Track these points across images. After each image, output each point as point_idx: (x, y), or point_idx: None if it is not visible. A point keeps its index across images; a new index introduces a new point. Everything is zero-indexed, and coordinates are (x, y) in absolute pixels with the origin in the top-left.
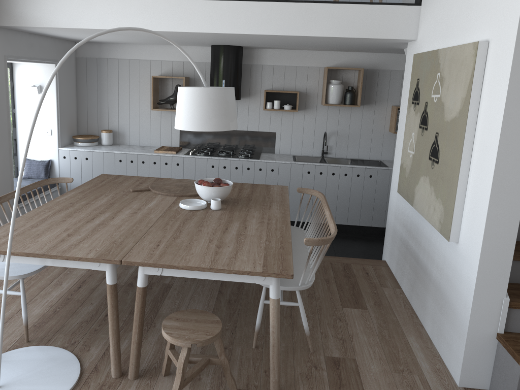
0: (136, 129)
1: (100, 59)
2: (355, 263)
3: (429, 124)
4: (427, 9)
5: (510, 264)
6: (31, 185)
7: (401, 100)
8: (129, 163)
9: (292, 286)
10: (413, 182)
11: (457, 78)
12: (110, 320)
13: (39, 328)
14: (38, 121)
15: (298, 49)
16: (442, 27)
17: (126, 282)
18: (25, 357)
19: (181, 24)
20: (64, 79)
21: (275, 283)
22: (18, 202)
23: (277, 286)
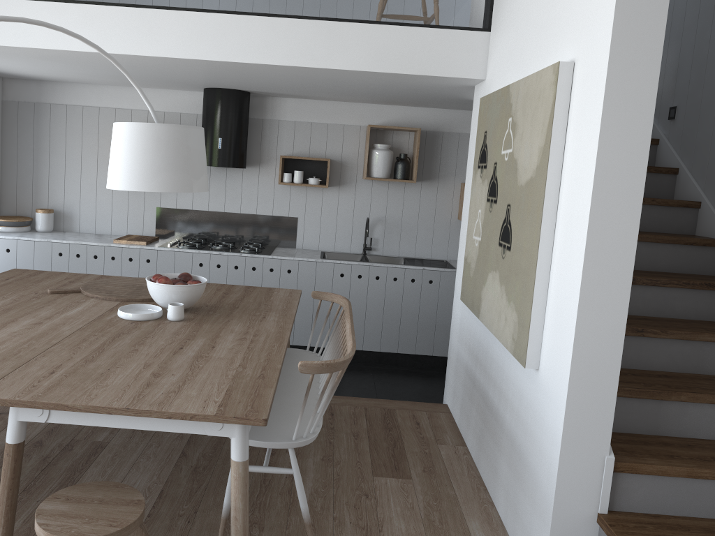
0: (91, 209)
1: (39, 104)
2: (402, 408)
3: (499, 193)
4: (497, 35)
5: (613, 402)
6: None
7: (467, 167)
8: (73, 258)
9: (281, 440)
10: (480, 282)
11: (533, 120)
12: None
13: None
14: None
15: (329, 99)
16: (515, 55)
17: (32, 440)
18: None
19: (144, 45)
20: None
21: (240, 434)
22: None
23: (243, 439)
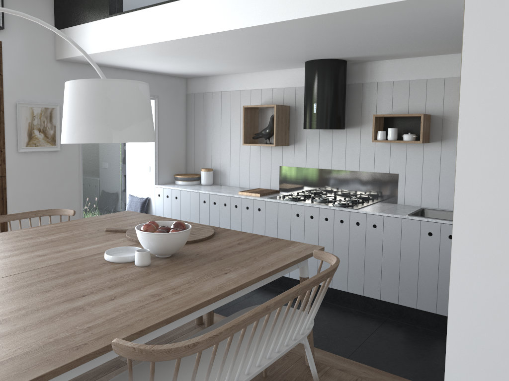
0: (237, 168)
1: (206, 94)
2: None
3: None
4: None
5: None
6: (20, 214)
7: None
8: (212, 205)
9: None
10: None
11: None
12: None
13: None
14: (141, 158)
15: (425, 54)
16: None
17: None
18: None
19: (195, 27)
20: (167, 115)
21: None
22: None
23: None
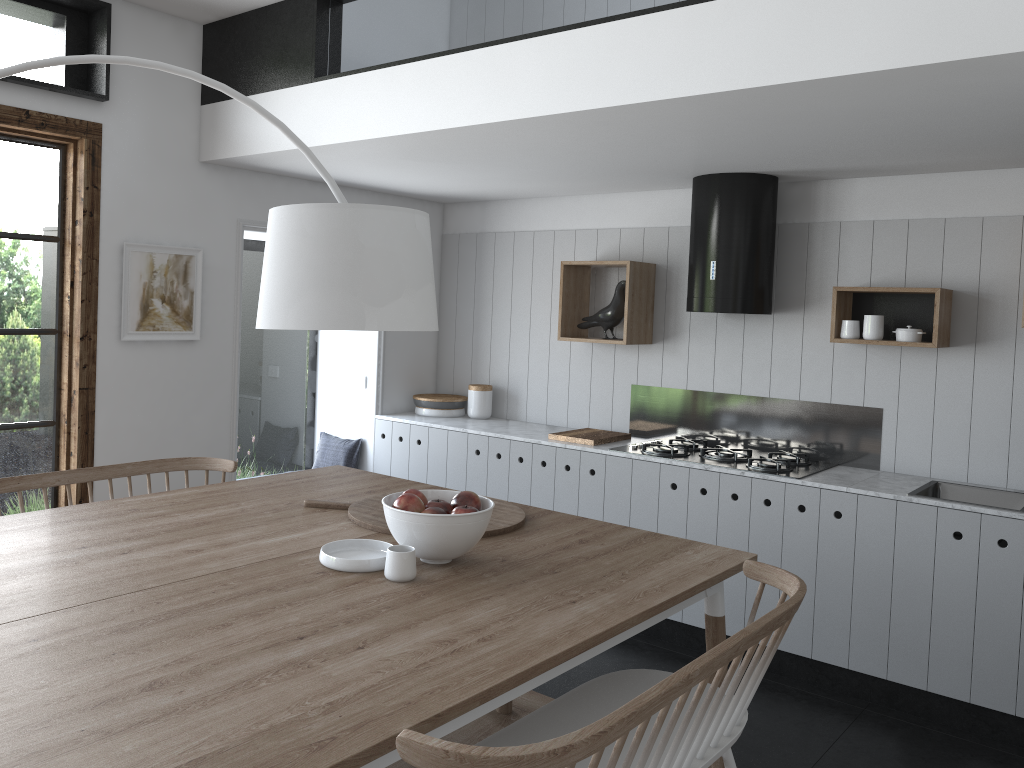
0: (541, 386)
1: (482, 235)
2: None
3: None
4: None
5: None
6: (131, 465)
7: None
8: (493, 460)
9: None
10: None
11: None
12: None
13: None
14: (349, 359)
15: (943, 169)
16: None
17: None
18: None
19: (493, 104)
20: None
21: None
22: None
23: None
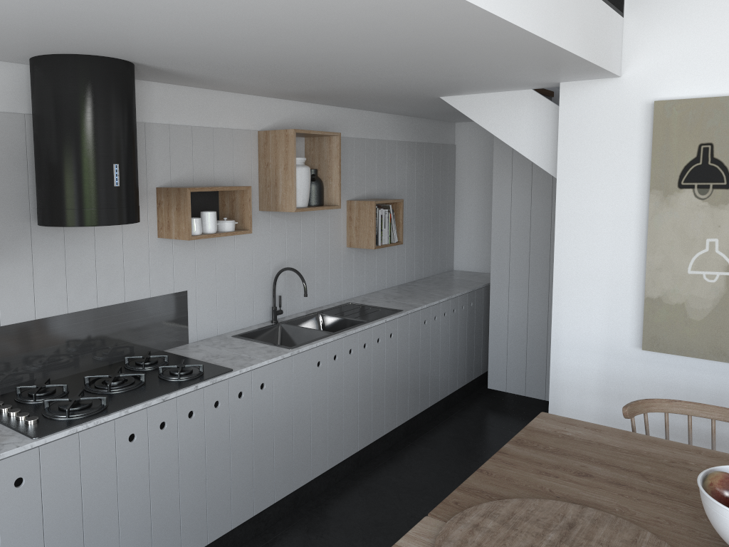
0: None
1: None
2: None
3: None
4: (664, 24)
5: None
6: None
7: (561, 185)
8: None
9: None
10: None
11: None
12: None
13: None
14: None
15: (223, 87)
16: None
17: None
18: None
19: None
20: None
21: None
22: None
23: None
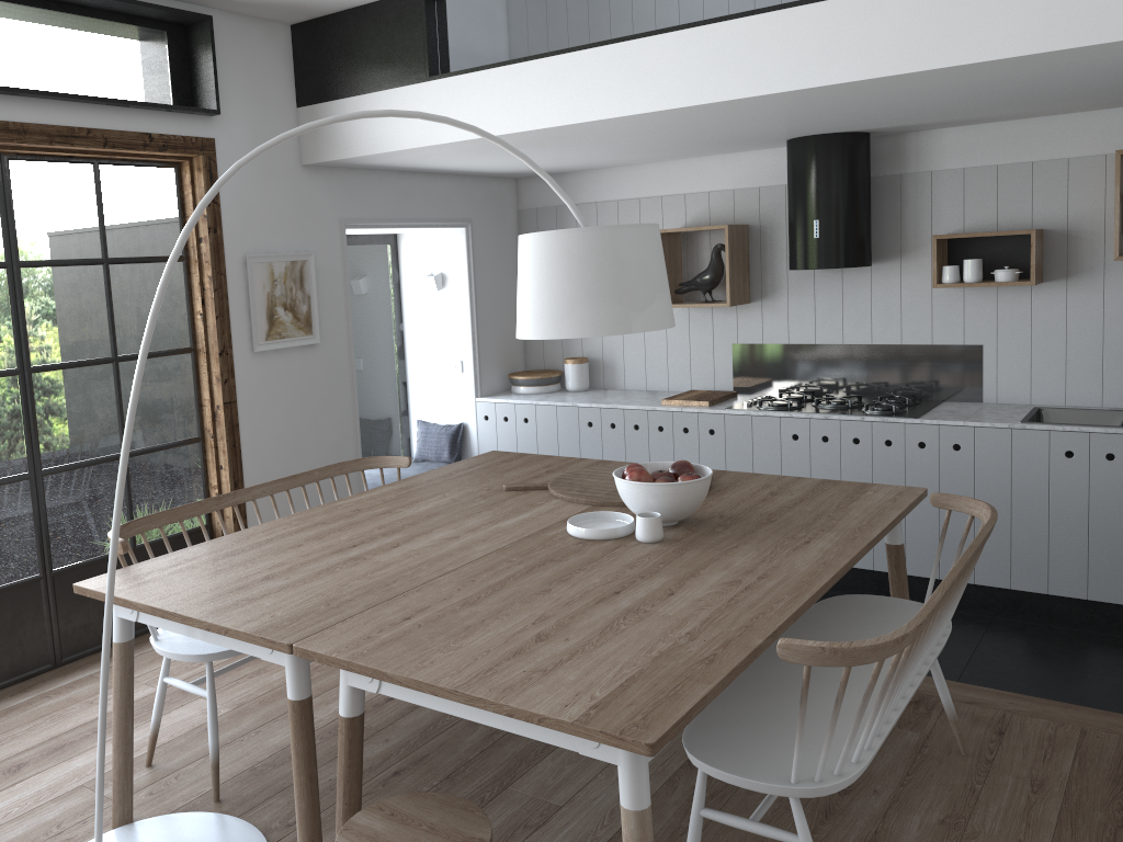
0: (638, 354)
1: (561, 208)
2: None
3: None
4: None
5: None
6: (317, 471)
7: None
8: (607, 430)
9: (768, 780)
10: None
11: None
12: (295, 786)
13: (257, 776)
14: (441, 345)
15: (1029, 115)
16: None
17: None
18: (185, 834)
19: (632, 98)
20: (489, 256)
21: (627, 762)
22: (122, 498)
23: (633, 771)
